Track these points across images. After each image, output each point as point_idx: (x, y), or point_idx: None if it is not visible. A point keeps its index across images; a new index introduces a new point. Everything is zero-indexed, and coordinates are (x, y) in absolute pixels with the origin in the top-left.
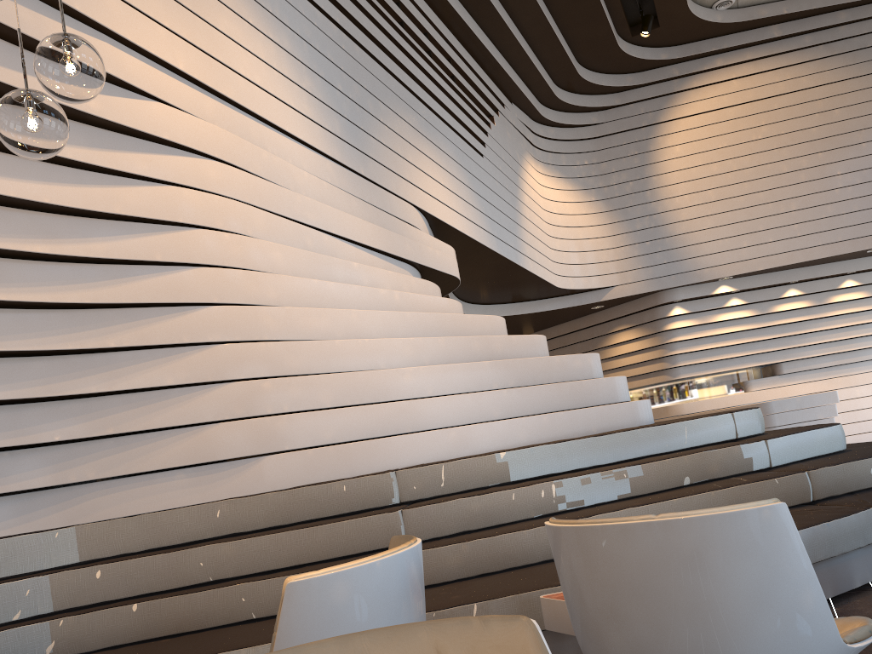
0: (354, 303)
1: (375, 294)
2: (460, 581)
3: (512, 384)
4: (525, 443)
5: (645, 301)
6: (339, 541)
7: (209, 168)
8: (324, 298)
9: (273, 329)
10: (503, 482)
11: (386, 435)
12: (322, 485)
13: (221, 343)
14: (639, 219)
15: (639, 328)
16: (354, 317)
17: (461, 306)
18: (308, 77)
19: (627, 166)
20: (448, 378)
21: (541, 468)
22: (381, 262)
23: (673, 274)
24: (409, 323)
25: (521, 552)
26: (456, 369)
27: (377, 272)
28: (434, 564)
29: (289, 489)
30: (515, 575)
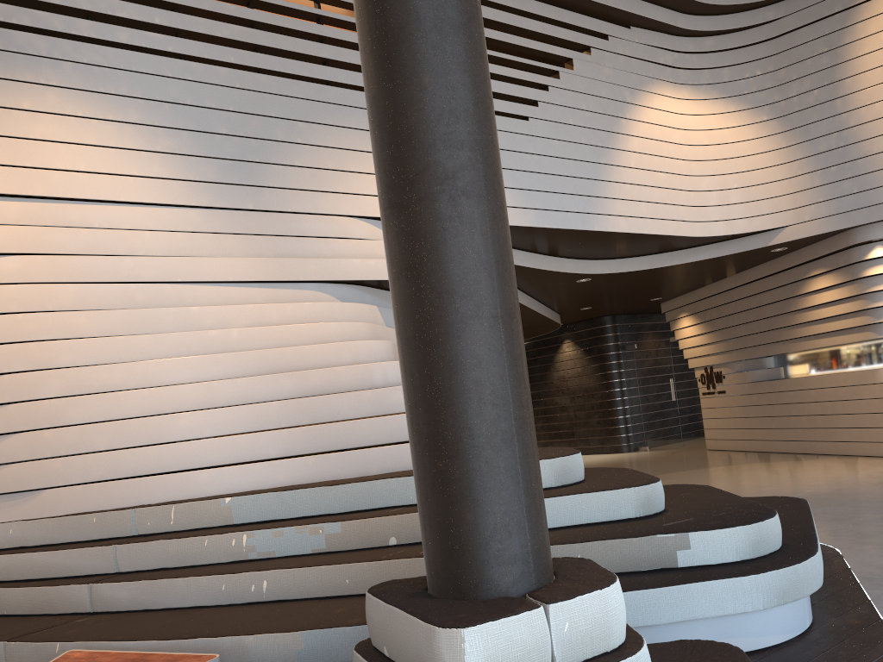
0: (172, 349)
1: (202, 336)
2: (132, 612)
3: (306, 421)
4: (285, 483)
5: (837, 240)
6: (70, 564)
7: (7, 263)
8: (132, 351)
9: (60, 387)
10: (227, 524)
11: (152, 473)
12: (79, 516)
13: (20, 401)
14: (824, 137)
15: (836, 273)
16: (152, 366)
17: (347, 325)
18: (167, 137)
19: (812, 69)
20: (229, 419)
21: (264, 514)
22: (264, 291)
23: (866, 207)
24: (221, 364)
25: (175, 596)
26: (239, 410)
27: (229, 310)
28: (110, 595)
29: (58, 517)
30: (150, 617)
